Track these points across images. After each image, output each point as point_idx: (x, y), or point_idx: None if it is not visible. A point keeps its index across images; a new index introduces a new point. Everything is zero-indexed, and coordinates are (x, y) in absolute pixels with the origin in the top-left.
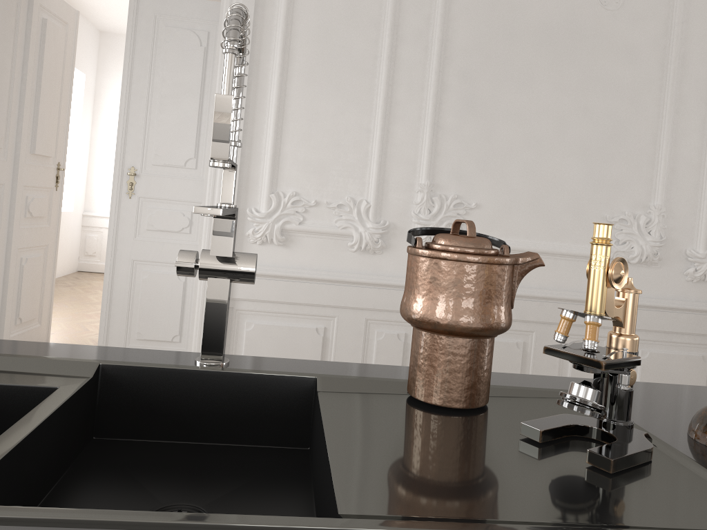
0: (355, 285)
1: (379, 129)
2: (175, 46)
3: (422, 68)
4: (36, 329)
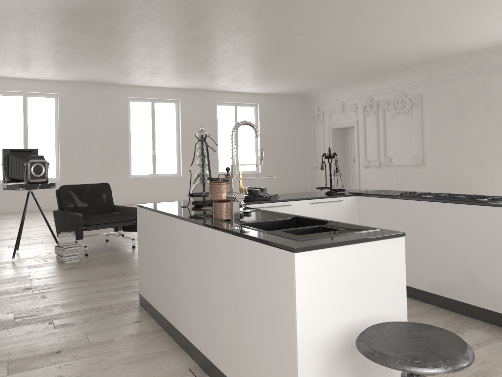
0: None
1: None
2: None
3: None
4: None
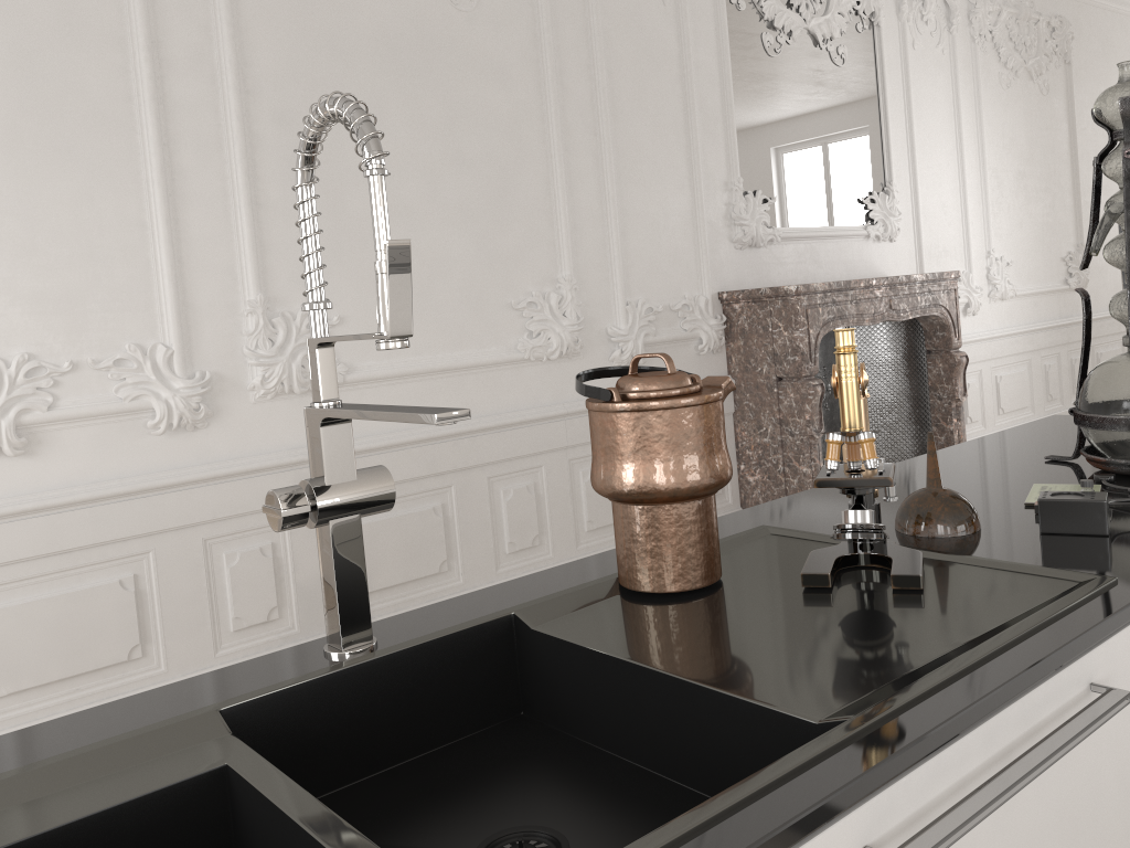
0: (175, 489)
1: (162, 220)
2: None
3: (213, 112)
4: None
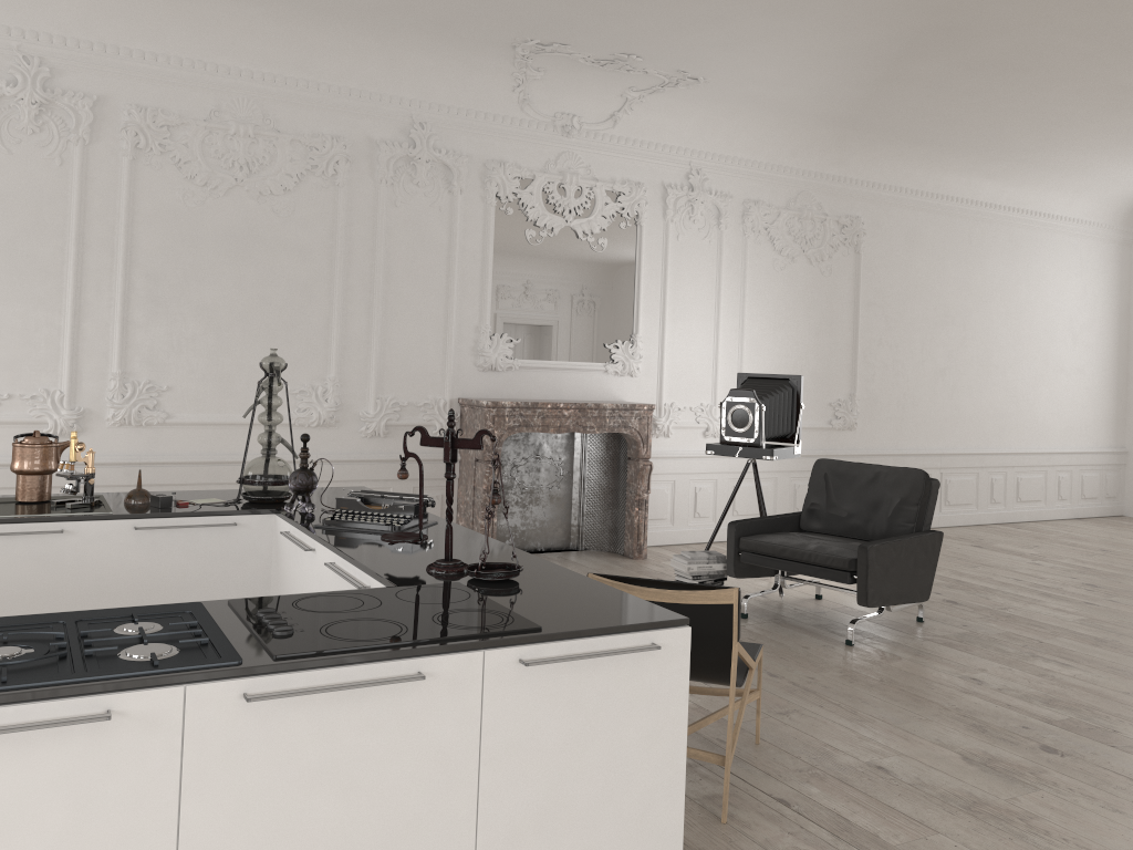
0: None
1: (69, 327)
2: None
3: (109, 271)
4: None
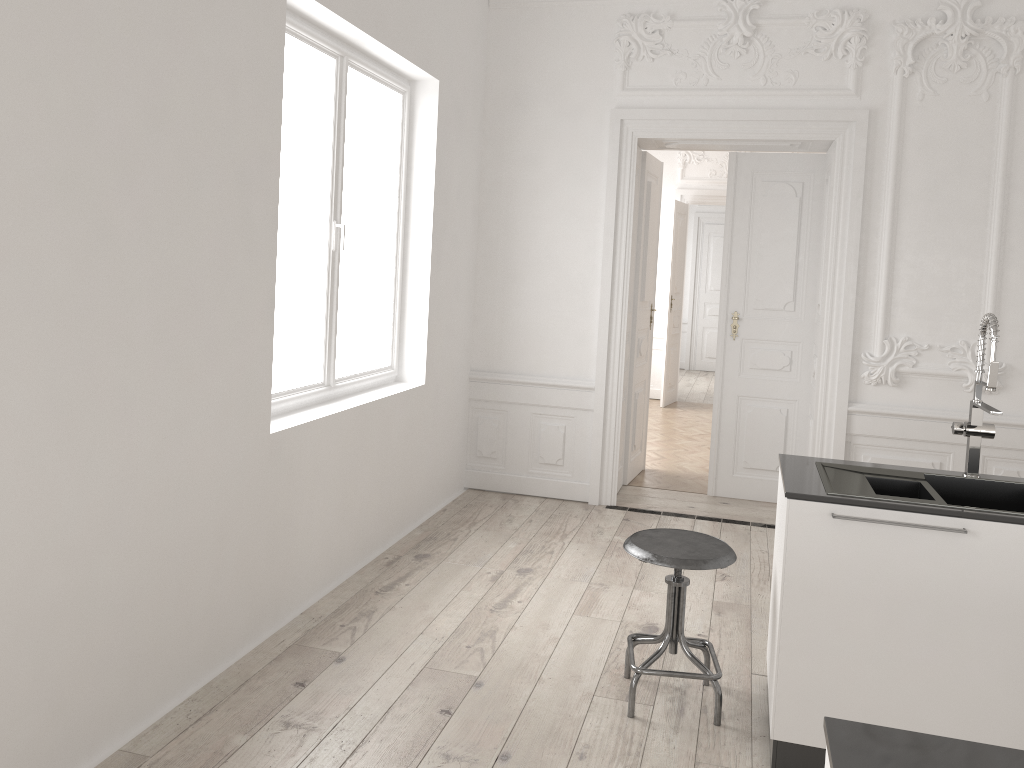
0: None
1: (992, 275)
2: (772, 199)
3: None
4: (639, 455)
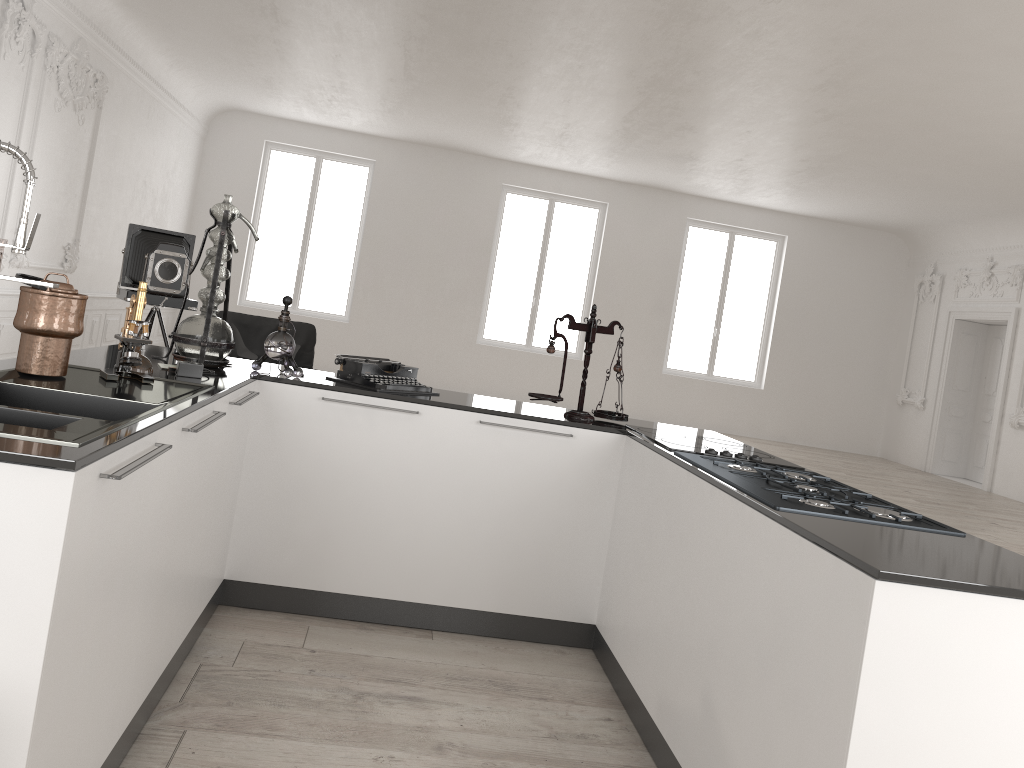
0: None
1: None
2: None
3: None
4: None
